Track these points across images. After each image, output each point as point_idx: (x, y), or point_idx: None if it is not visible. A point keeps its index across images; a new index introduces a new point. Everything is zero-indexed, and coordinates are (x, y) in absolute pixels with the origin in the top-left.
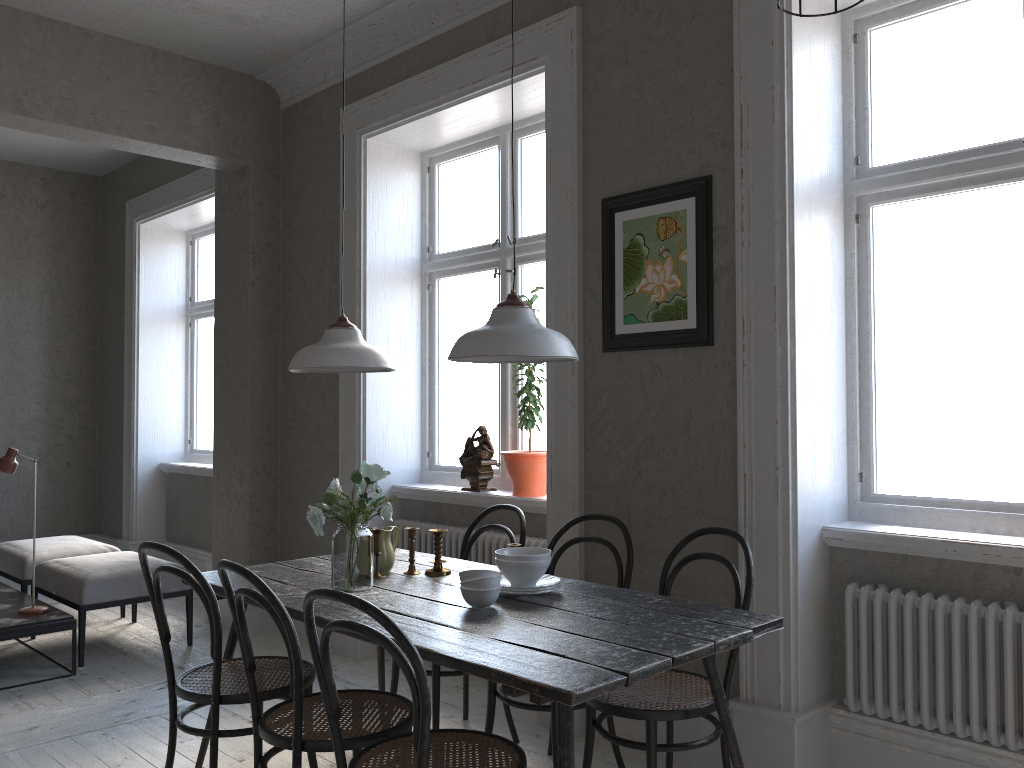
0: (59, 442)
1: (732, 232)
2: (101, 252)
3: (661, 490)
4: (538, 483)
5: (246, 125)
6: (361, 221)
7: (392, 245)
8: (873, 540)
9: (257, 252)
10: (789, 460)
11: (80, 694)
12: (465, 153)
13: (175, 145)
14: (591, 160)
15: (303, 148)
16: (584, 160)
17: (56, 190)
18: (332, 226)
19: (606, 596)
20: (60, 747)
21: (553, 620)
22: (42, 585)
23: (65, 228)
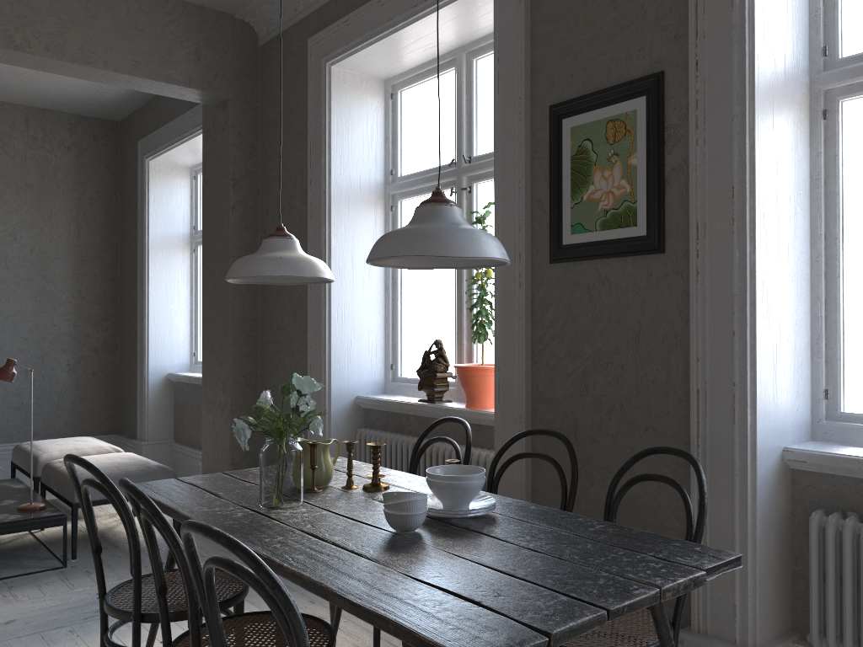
0: (85, 354)
1: (686, 131)
2: (120, 188)
3: (609, 405)
4: (490, 396)
5: (226, 60)
6: (326, 145)
7: (356, 168)
8: (842, 464)
9: (237, 179)
10: (748, 375)
11: (64, 587)
12: (424, 78)
13: (159, 79)
14: (539, 67)
15: (277, 80)
16: (532, 68)
17: (81, 133)
18: (302, 152)
19: (544, 520)
20: (27, 643)
21: (479, 551)
22: (47, 482)
23: (89, 167)
